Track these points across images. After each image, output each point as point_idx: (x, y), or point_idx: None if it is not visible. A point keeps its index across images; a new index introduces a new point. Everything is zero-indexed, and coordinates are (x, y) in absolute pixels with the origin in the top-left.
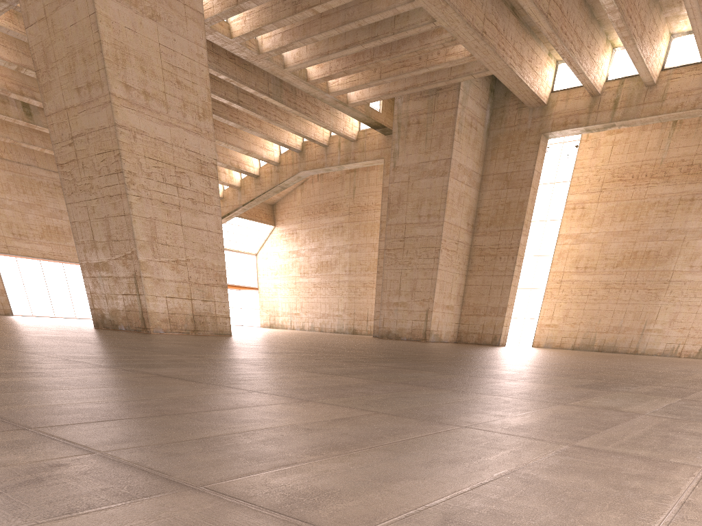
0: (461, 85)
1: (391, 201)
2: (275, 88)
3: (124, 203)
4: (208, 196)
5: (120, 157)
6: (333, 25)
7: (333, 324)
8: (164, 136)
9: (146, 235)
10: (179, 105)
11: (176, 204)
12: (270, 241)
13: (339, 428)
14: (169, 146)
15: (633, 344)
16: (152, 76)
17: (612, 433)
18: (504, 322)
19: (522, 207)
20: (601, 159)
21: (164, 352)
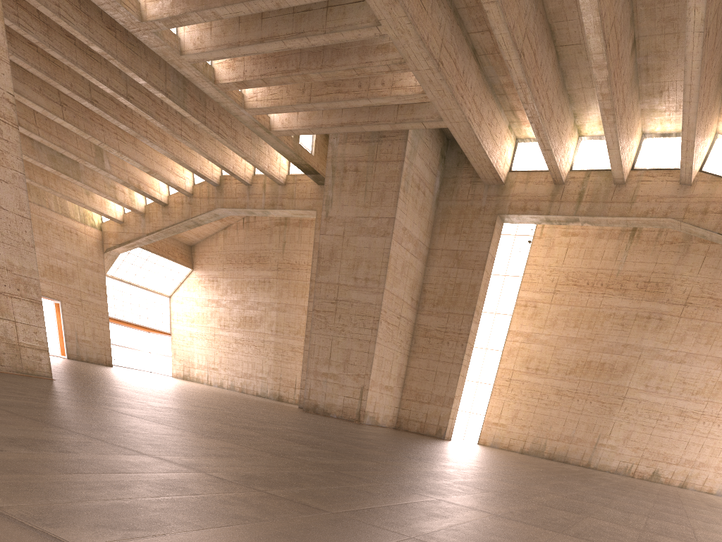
0: (408, 136)
1: (322, 256)
2: (176, 89)
3: None
4: None
5: None
6: None
7: (256, 386)
8: None
9: None
10: None
11: None
12: (187, 285)
13: None
14: None
15: (586, 456)
16: None
17: None
18: (451, 415)
19: (473, 290)
20: (555, 260)
21: None
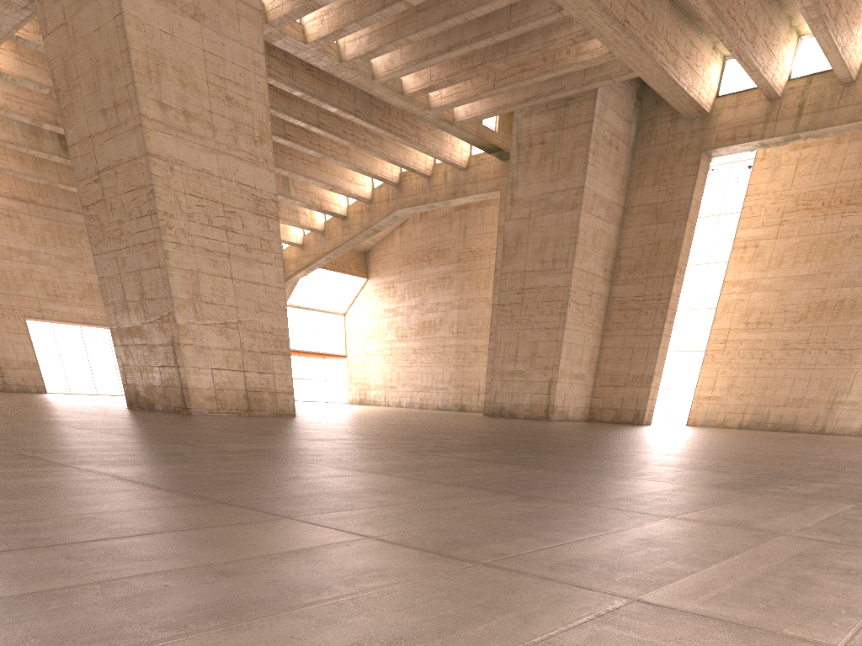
0: (597, 93)
1: (507, 244)
2: (363, 106)
3: (159, 252)
4: (265, 241)
5: (154, 194)
6: (432, 21)
7: (436, 399)
8: (210, 167)
9: (186, 292)
10: (230, 127)
11: (225, 252)
12: (361, 297)
13: (275, 570)
14: (216, 179)
15: (819, 420)
16: (194, 91)
17: (714, 574)
18: (650, 395)
19: (675, 246)
20: (782, 183)
21: (172, 441)
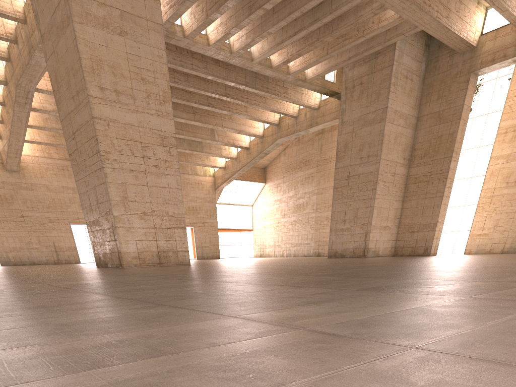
0: (396, 46)
1: (339, 150)
2: (251, 79)
3: (102, 174)
4: (168, 161)
5: (97, 140)
6: (282, 17)
7: (303, 250)
8: (132, 121)
9: (119, 196)
10: (144, 96)
11: (143, 170)
12: (262, 194)
13: None
14: (136, 128)
15: None
16: (121, 77)
17: (48, 383)
18: (435, 236)
19: (452, 137)
20: None
21: (40, 282)
